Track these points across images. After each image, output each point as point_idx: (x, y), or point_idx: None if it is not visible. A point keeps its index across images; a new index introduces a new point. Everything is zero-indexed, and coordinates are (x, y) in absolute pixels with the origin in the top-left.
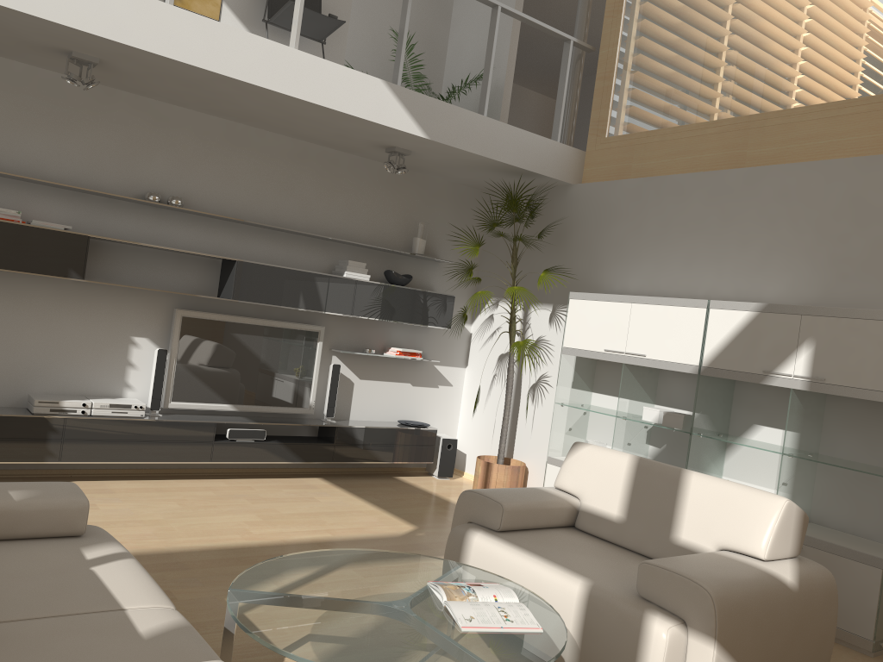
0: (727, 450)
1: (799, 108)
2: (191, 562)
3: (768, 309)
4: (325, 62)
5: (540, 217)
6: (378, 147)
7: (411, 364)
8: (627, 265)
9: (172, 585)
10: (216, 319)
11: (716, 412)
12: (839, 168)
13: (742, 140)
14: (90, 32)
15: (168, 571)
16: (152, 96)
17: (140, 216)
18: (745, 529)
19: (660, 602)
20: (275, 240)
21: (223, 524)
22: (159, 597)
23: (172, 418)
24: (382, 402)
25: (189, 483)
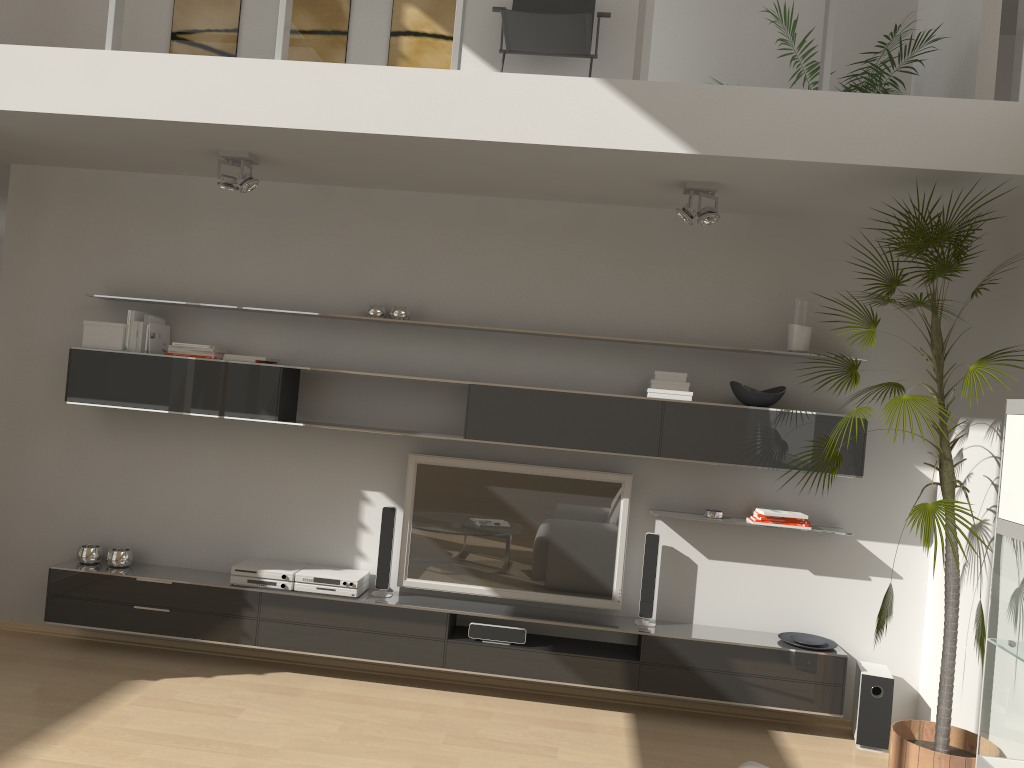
0: None
1: None
2: None
3: None
4: (495, 76)
5: (1021, 256)
6: (674, 189)
7: (808, 536)
8: None
9: None
10: (462, 466)
11: None
12: None
13: None
14: (178, 119)
15: None
16: (371, 186)
17: (368, 337)
18: None
19: None
20: (551, 351)
21: None
22: None
23: (394, 601)
24: (753, 598)
25: (417, 694)
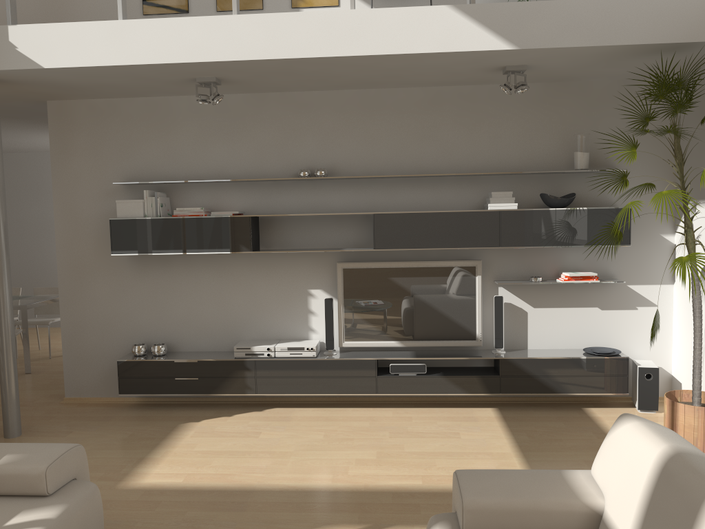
0: None
1: None
2: (255, 503)
3: None
4: (381, 11)
5: None
6: (496, 71)
7: (596, 286)
8: None
9: (209, 528)
10: (372, 267)
11: None
12: None
13: None
14: (175, 62)
15: (226, 511)
16: (291, 90)
17: (300, 190)
18: None
19: None
20: (421, 187)
21: (334, 461)
22: None
23: (340, 356)
24: (564, 329)
25: (361, 411)
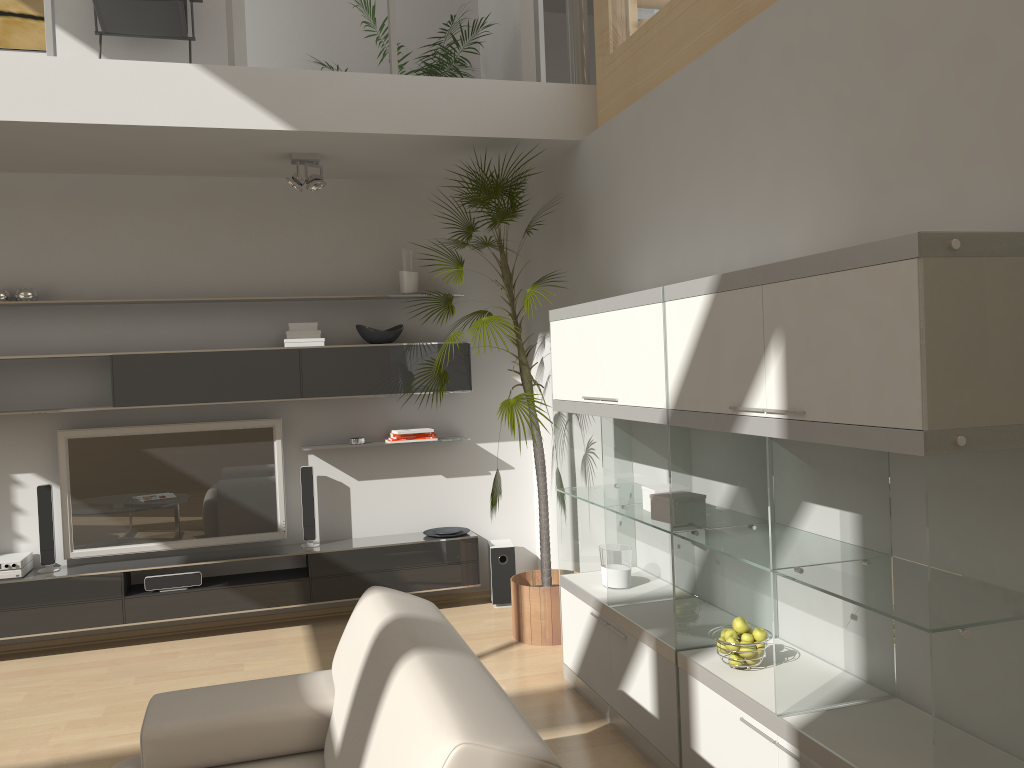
0: None
1: None
2: None
3: (724, 286)
4: (94, 62)
5: (561, 202)
6: (283, 160)
7: (438, 447)
8: (640, 249)
9: None
10: (116, 434)
11: (729, 487)
12: None
13: None
14: None
15: None
16: None
17: None
18: None
19: None
20: (190, 316)
21: (31, 729)
22: None
23: (63, 573)
24: (400, 506)
25: (101, 654)
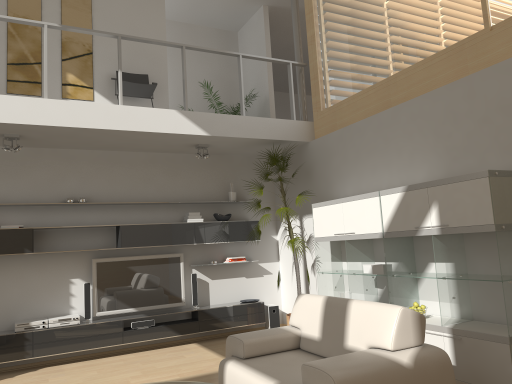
0: (418, 282)
1: (411, 66)
2: None
3: (409, 189)
4: (139, 108)
5: (297, 165)
6: (191, 146)
7: (243, 265)
8: (344, 181)
9: None
10: (116, 260)
11: (402, 259)
12: (437, 94)
13: (387, 93)
14: (2, 122)
15: None
16: (61, 147)
17: (65, 212)
18: (379, 332)
19: None
20: (145, 210)
21: (116, 380)
22: None
23: (96, 321)
24: (229, 291)
25: (112, 358)
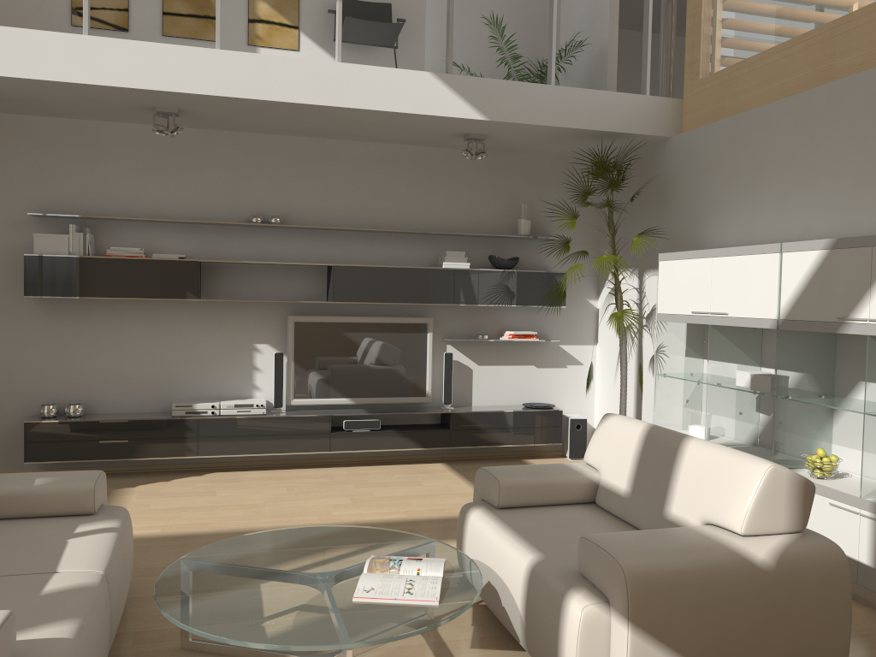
0: (834, 413)
1: None
2: None
3: (838, 245)
4: (368, 68)
5: (645, 178)
6: (457, 137)
7: (533, 346)
8: (724, 216)
9: None
10: (325, 321)
11: (810, 370)
12: None
13: (828, 52)
14: (150, 88)
15: None
16: (245, 130)
17: (249, 237)
18: (725, 500)
19: (591, 580)
20: (376, 242)
21: (312, 507)
22: (97, 563)
23: (291, 414)
24: (505, 386)
25: (312, 471)
